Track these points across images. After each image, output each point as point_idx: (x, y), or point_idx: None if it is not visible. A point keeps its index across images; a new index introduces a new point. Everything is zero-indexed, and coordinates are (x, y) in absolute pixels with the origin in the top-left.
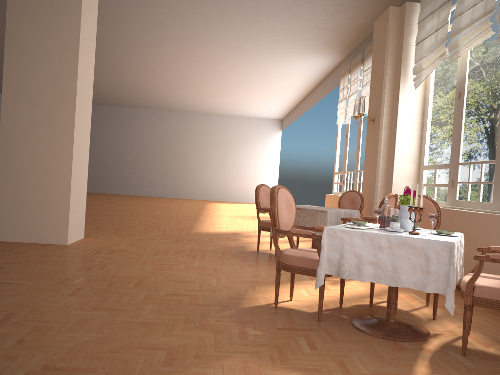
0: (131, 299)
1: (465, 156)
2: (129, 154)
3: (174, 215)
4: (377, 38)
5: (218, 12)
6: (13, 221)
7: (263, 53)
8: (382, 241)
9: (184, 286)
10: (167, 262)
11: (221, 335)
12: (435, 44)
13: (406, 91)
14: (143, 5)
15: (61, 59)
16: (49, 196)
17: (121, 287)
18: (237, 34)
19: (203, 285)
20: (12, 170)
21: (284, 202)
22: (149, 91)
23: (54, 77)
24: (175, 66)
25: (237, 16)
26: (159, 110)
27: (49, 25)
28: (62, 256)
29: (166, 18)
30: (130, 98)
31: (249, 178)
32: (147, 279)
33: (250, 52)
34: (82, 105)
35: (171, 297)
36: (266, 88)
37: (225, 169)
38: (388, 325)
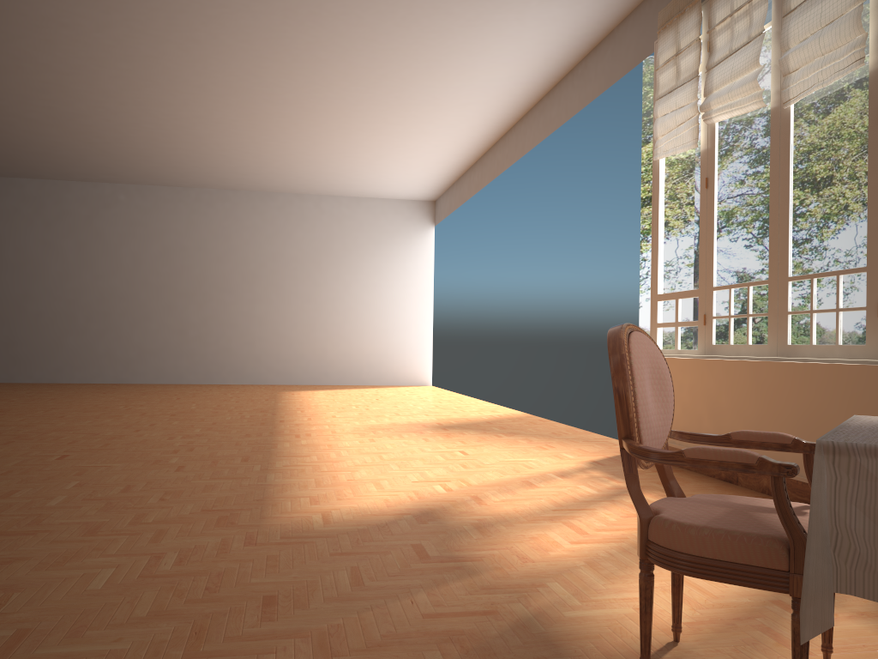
0: None
1: None
2: (90, 288)
3: (201, 442)
4: None
5: None
6: None
7: None
8: None
9: None
10: None
11: None
12: None
13: None
14: None
15: None
16: None
17: None
18: None
19: None
20: None
21: None
22: (127, 129)
23: None
24: (186, 35)
25: None
26: (159, 186)
27: None
28: None
29: None
30: (83, 154)
31: (369, 332)
32: None
33: None
34: None
35: None
36: (420, 106)
37: (316, 314)
38: None
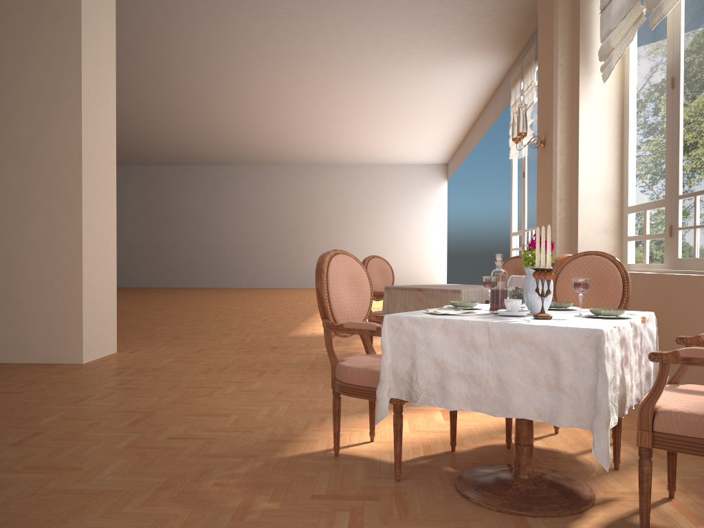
0: (102, 449)
1: (688, 184)
2: (232, 230)
3: (280, 312)
4: (543, 11)
5: (309, 7)
6: (6, 333)
7: (393, 64)
8: (478, 334)
9: (208, 423)
10: (212, 385)
11: (204, 512)
12: (628, 4)
13: (591, 89)
14: (200, 8)
15: (57, 92)
16: (53, 293)
17: (104, 429)
18: (345, 39)
19: (242, 420)
20: (1, 259)
21: (344, 278)
22: (248, 139)
23: (50, 119)
24: (272, 98)
25: (338, 9)
26: (271, 165)
27: (37, 43)
28: (59, 381)
29: (238, 24)
30: (226, 151)
31: (404, 253)
32: (158, 413)
33: (372, 65)
34: (96, 156)
35: (172, 442)
36: (411, 117)
37: (369, 242)
38: (514, 486)
